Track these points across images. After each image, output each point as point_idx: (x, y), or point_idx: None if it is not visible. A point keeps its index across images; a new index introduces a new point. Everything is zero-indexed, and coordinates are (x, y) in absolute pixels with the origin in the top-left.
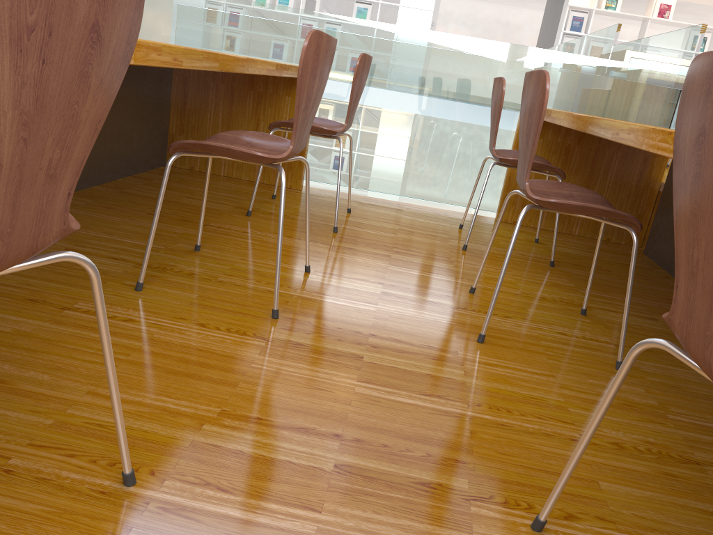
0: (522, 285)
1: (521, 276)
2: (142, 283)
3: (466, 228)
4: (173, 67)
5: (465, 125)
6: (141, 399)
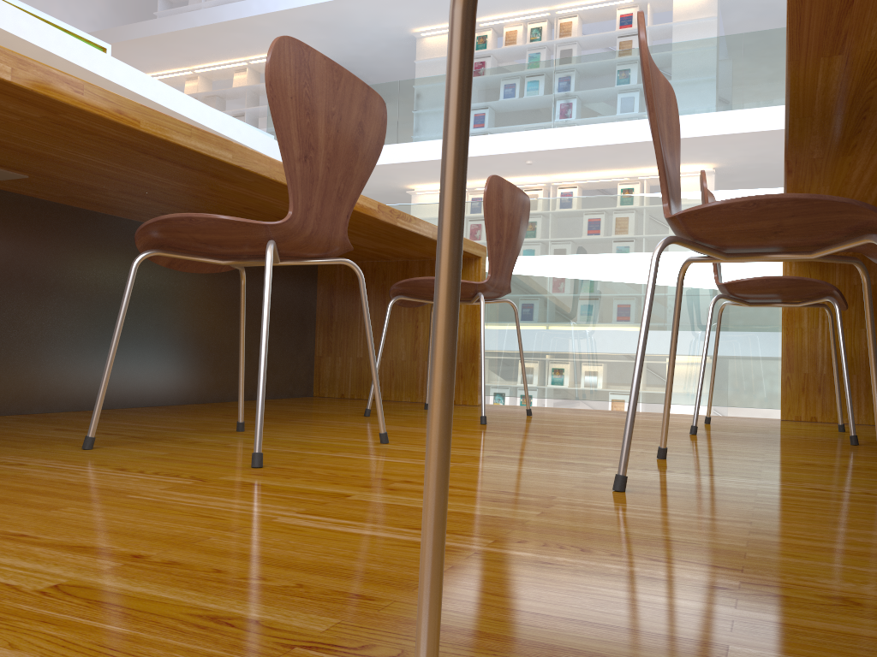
0: (774, 455)
1: (780, 450)
2: (91, 437)
3: (718, 423)
4: (115, 121)
5: (702, 287)
6: None
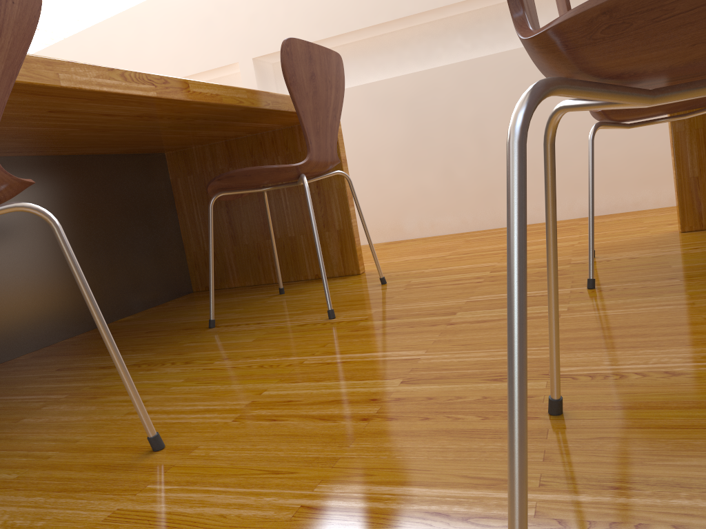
0: None
1: None
2: None
3: None
4: None
5: None
6: (638, 309)
